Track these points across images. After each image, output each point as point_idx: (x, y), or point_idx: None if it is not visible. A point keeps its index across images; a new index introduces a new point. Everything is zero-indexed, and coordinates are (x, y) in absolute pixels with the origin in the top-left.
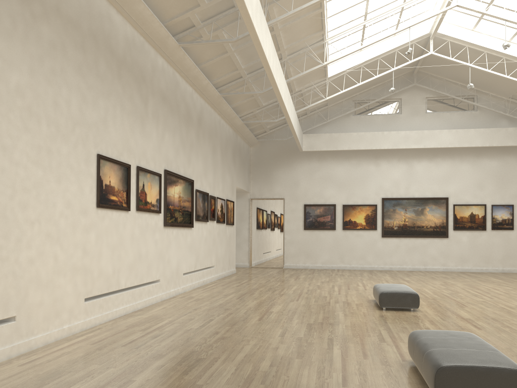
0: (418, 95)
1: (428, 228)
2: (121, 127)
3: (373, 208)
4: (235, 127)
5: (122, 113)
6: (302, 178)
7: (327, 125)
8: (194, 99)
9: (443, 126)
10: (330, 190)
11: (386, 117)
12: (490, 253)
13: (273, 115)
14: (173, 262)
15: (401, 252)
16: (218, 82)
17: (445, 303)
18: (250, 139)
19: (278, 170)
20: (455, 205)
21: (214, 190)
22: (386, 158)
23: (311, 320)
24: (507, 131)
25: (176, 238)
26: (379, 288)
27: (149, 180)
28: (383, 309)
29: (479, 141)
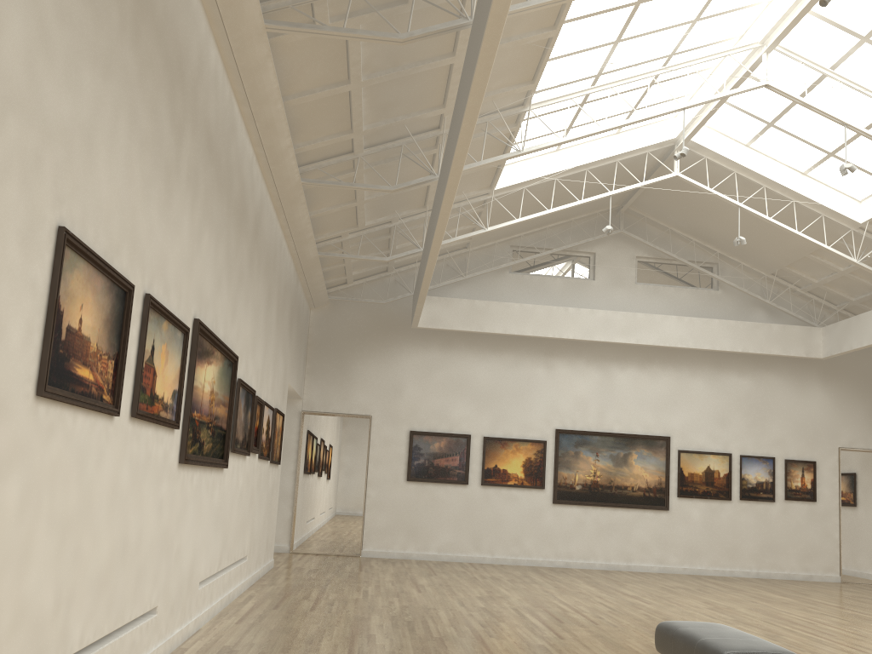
0: (624, 251)
1: (636, 490)
2: (124, 173)
3: (540, 448)
4: (301, 261)
5: (130, 138)
6: (409, 380)
7: (463, 285)
8: (254, 176)
9: (663, 310)
10: (462, 407)
11: (569, 283)
12: (737, 543)
13: (371, 251)
14: (185, 556)
15: (586, 533)
16: (303, 153)
17: None
18: (317, 293)
19: (364, 359)
20: (681, 452)
21: (261, 386)
22: (567, 357)
23: None
24: (771, 329)
25: (197, 493)
26: (700, 639)
27: (165, 337)
28: None
29: (727, 342)
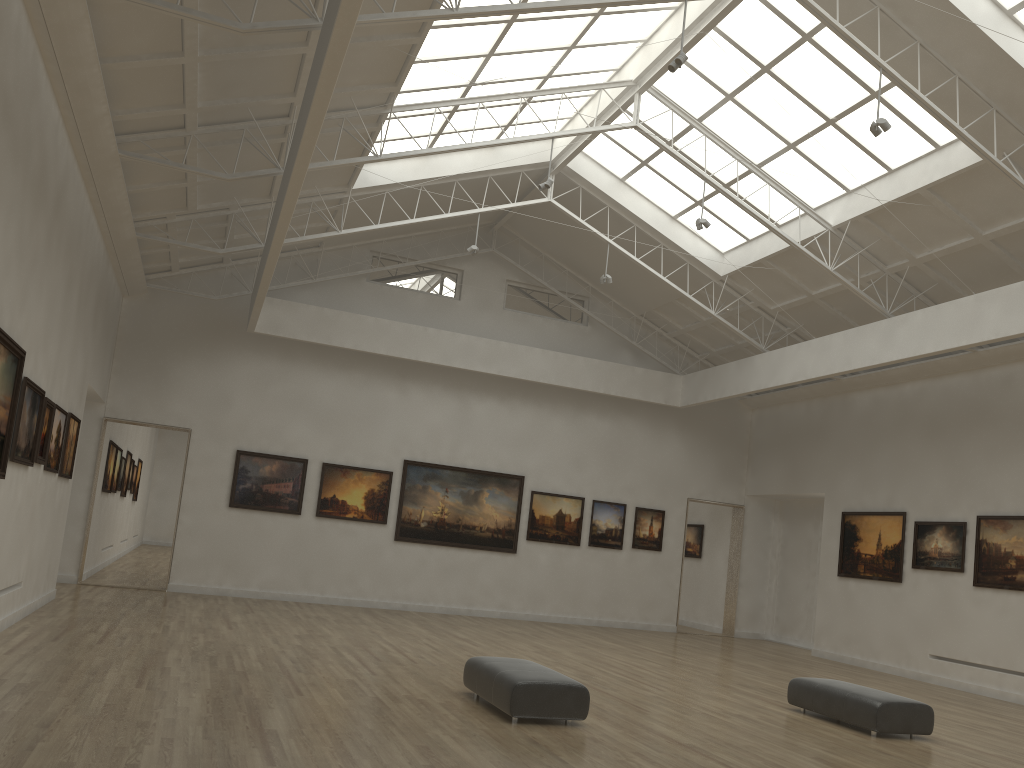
0: (495, 273)
1: (484, 531)
2: None
3: (385, 479)
4: (113, 241)
5: None
6: (240, 391)
7: (312, 288)
8: (59, 142)
9: (530, 341)
10: (301, 427)
11: (433, 300)
12: (582, 590)
13: (204, 238)
14: None
15: (428, 574)
16: (123, 122)
17: (603, 702)
18: (133, 279)
19: (187, 362)
20: (535, 493)
21: (53, 386)
22: (423, 382)
23: (401, 760)
24: (634, 372)
25: None
26: (500, 671)
27: None
28: (513, 720)
29: (590, 382)
